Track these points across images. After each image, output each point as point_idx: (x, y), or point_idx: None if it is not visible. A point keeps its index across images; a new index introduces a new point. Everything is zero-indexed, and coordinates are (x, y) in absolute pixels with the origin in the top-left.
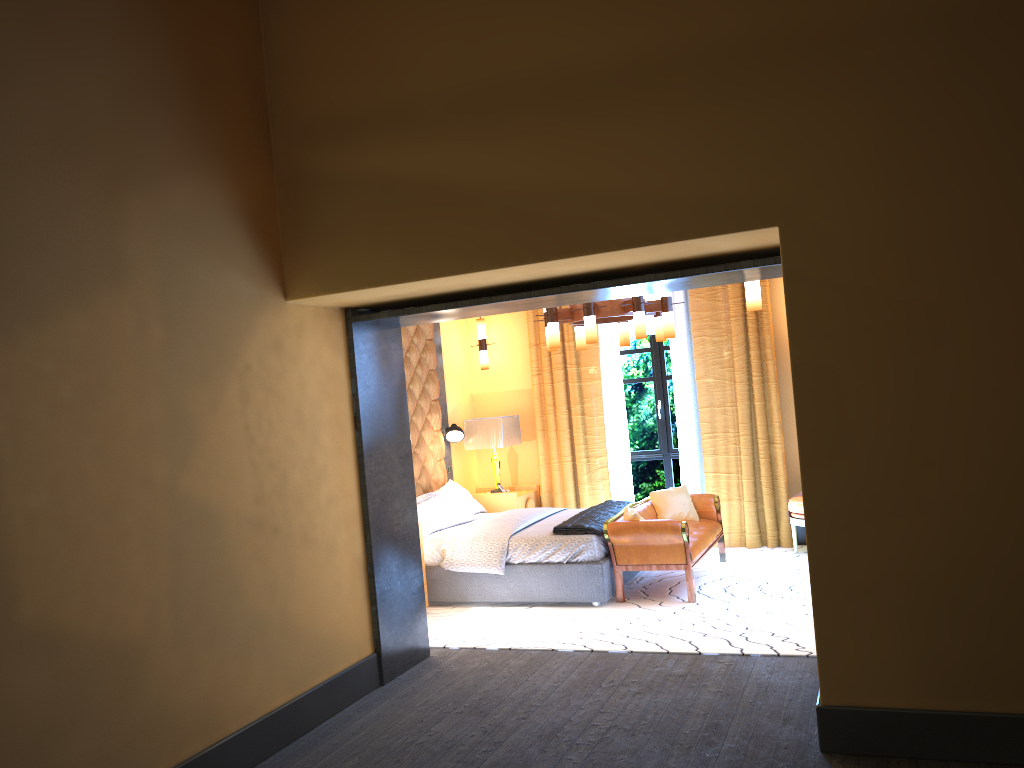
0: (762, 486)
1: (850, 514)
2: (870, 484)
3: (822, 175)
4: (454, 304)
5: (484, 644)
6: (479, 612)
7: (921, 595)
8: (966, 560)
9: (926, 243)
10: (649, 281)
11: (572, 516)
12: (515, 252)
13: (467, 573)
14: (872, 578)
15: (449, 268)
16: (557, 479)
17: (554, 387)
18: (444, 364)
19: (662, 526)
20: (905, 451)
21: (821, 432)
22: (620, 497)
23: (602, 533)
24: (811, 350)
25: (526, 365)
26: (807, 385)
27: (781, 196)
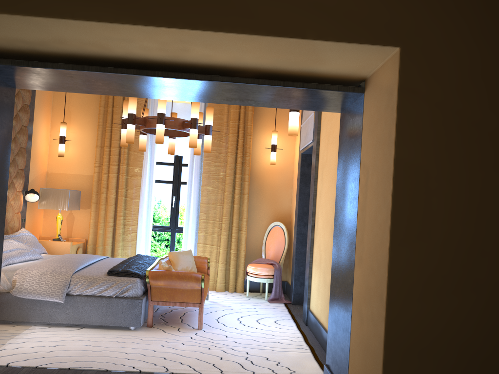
0: (231, 255)
1: (422, 288)
2: (440, 265)
3: (438, 15)
4: (80, 67)
5: (45, 363)
6: (38, 331)
7: (465, 357)
8: None
9: None
10: (257, 84)
11: (117, 263)
12: (167, 14)
13: (32, 299)
14: (431, 341)
15: (96, 14)
16: (101, 237)
17: (109, 176)
18: (32, 147)
19: (188, 276)
20: (468, 242)
21: (410, 219)
22: (142, 253)
23: (144, 277)
24: (411, 151)
25: (91, 159)
26: (404, 179)
27: (406, 24)
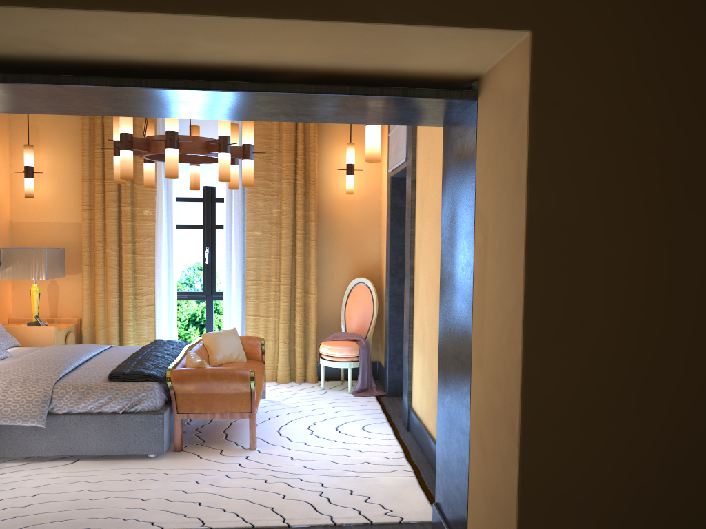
0: (296, 330)
1: (574, 410)
2: (600, 374)
3: None
4: (18, 77)
5: (18, 528)
6: (9, 471)
7: (639, 507)
8: (689, 465)
9: (694, 87)
10: (308, 93)
11: (124, 357)
12: None
13: None
14: (589, 488)
15: None
16: (101, 314)
17: (106, 224)
18: None
19: (231, 375)
20: (642, 336)
21: (552, 306)
22: (165, 334)
23: (164, 380)
24: (553, 200)
25: (76, 199)
26: (543, 245)
27: None
